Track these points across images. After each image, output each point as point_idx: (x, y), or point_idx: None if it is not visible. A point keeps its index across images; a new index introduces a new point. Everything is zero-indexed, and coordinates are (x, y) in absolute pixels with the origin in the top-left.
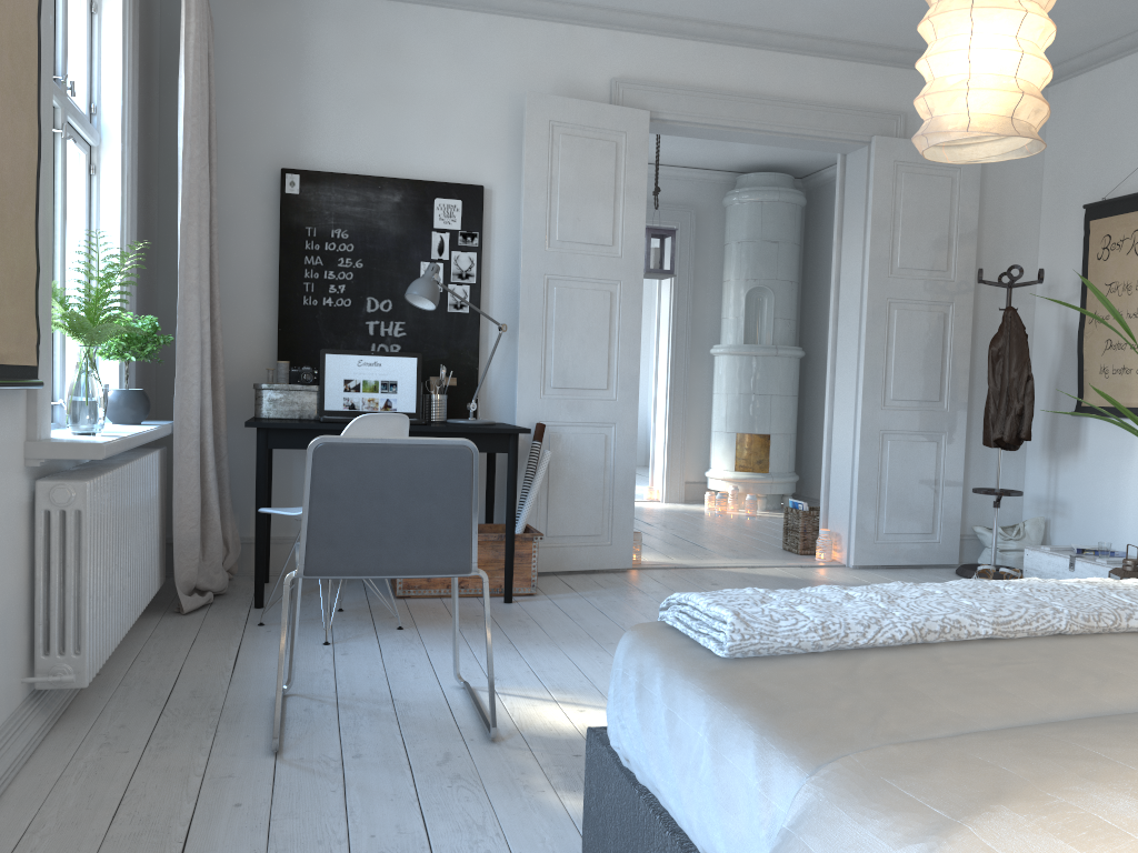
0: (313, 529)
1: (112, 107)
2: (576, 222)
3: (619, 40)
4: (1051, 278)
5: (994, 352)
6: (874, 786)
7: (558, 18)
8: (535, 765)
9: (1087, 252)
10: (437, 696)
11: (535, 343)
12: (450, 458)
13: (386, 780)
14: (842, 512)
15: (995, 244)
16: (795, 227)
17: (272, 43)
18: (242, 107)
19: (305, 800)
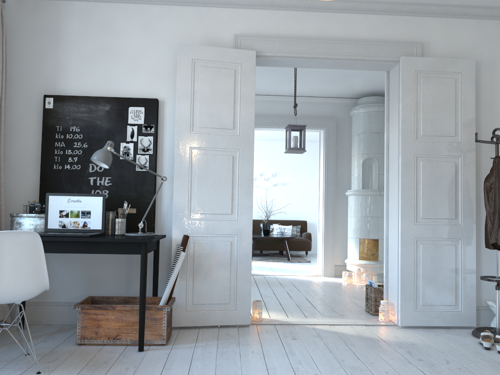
0: None
1: None
2: (209, 116)
3: (239, 13)
4: None
5: (487, 186)
6: None
7: (201, 4)
8: None
9: None
10: None
11: (184, 187)
12: None
13: None
14: (394, 290)
15: (490, 119)
16: None
17: (43, 30)
18: (26, 64)
19: None
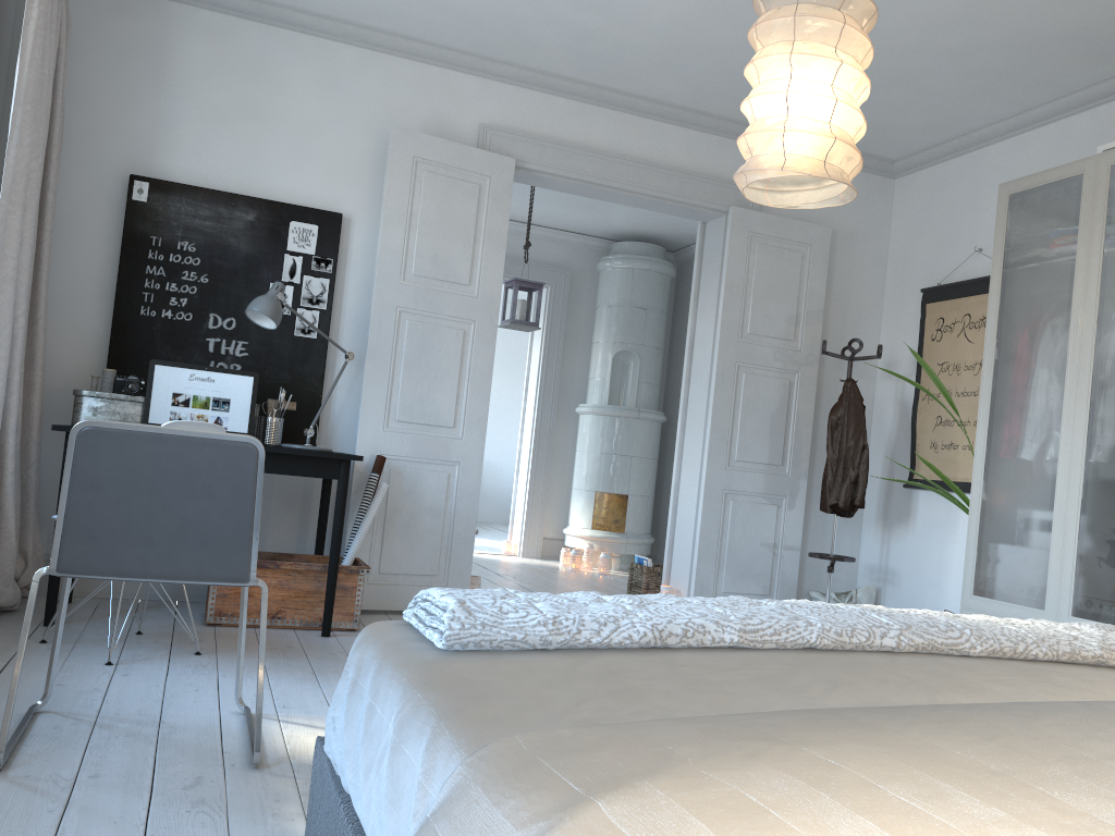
0: (71, 521)
1: None
2: (433, 258)
3: (491, 88)
4: (891, 356)
5: (833, 420)
6: (525, 766)
7: (431, 60)
8: (293, 793)
9: (923, 333)
10: (211, 721)
11: (382, 375)
12: (233, 455)
13: (117, 802)
14: (684, 569)
15: (840, 320)
16: (663, 296)
17: (134, 50)
18: (95, 109)
19: (12, 819)
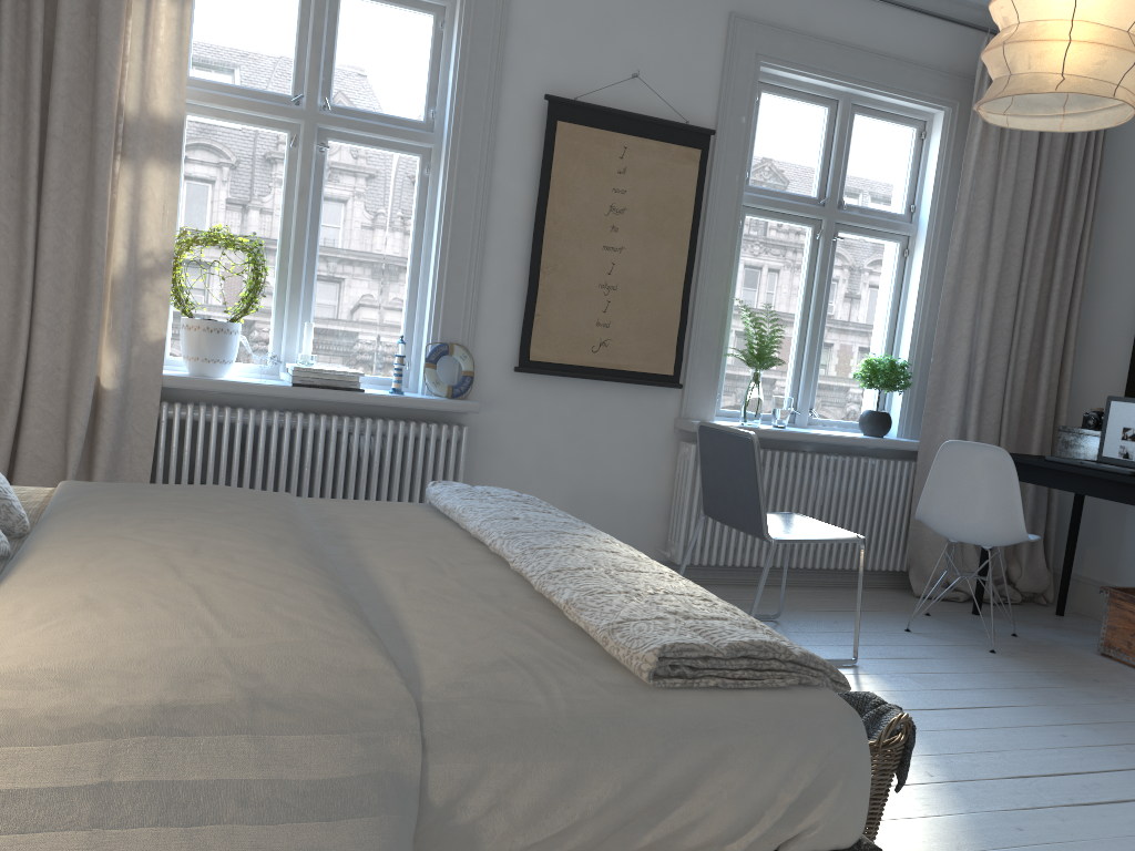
0: (702, 483)
1: (926, 204)
2: None
3: None
4: None
5: None
6: None
7: None
8: None
9: None
10: (821, 656)
11: None
12: (744, 445)
13: None
14: None
15: None
16: None
17: None
18: None
19: None
